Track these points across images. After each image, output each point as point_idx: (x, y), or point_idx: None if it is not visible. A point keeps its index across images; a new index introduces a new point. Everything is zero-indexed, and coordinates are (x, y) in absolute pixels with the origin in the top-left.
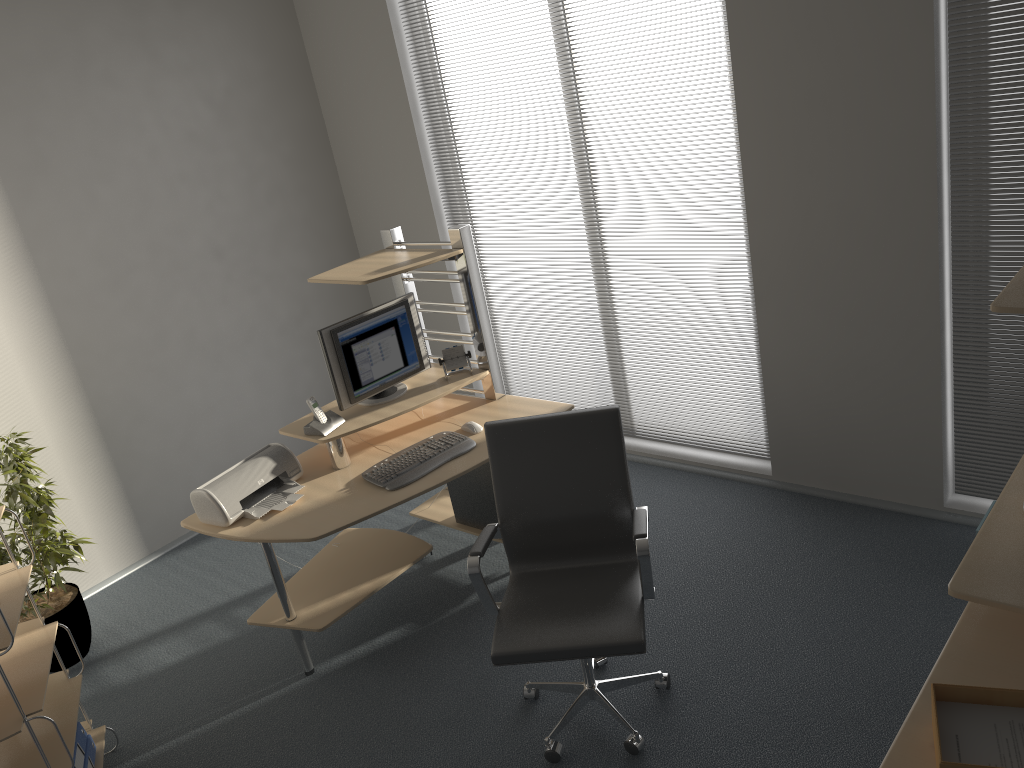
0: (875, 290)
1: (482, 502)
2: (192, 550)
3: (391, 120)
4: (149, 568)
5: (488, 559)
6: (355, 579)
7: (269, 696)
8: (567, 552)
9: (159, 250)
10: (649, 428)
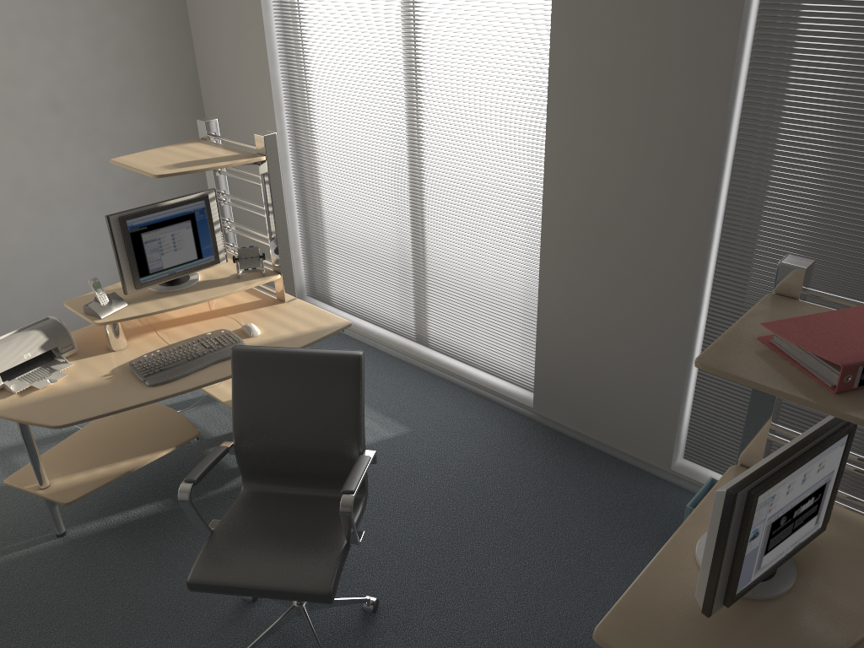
0: (645, 266)
1: None
2: None
3: (243, 4)
4: None
5: None
6: (117, 455)
7: (16, 553)
8: (297, 479)
9: None
10: (438, 341)
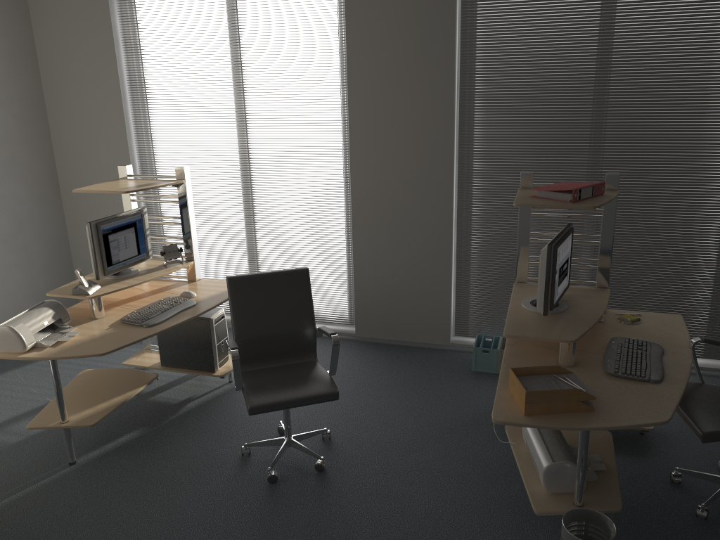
0: (419, 222)
1: (185, 348)
2: None
3: (104, 100)
4: None
5: (186, 388)
6: (107, 396)
7: (44, 481)
8: (274, 357)
9: None
10: None
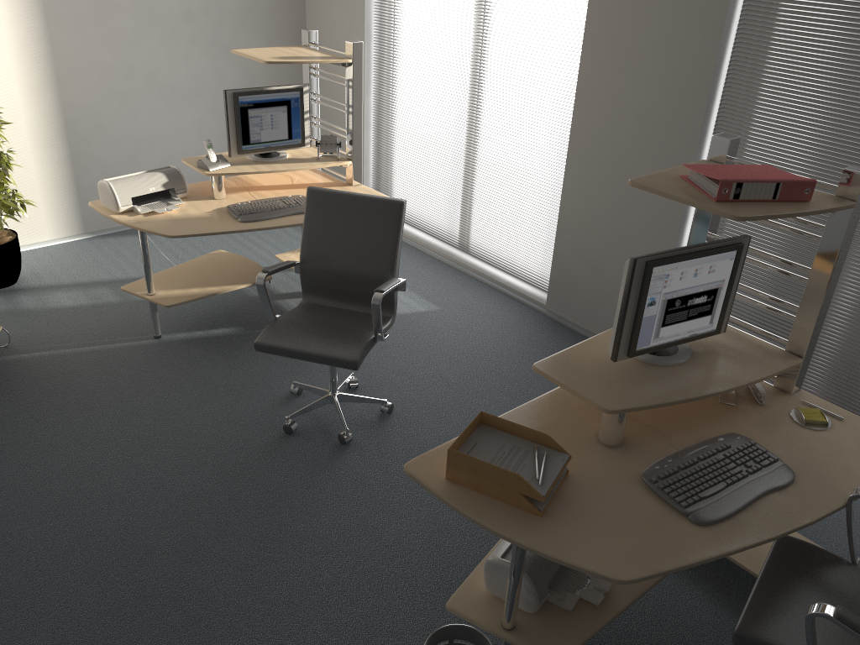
0: None
1: None
2: (116, 239)
3: None
4: (81, 242)
5: None
6: (207, 282)
7: (123, 344)
8: (343, 297)
9: (141, 1)
10: (475, 247)
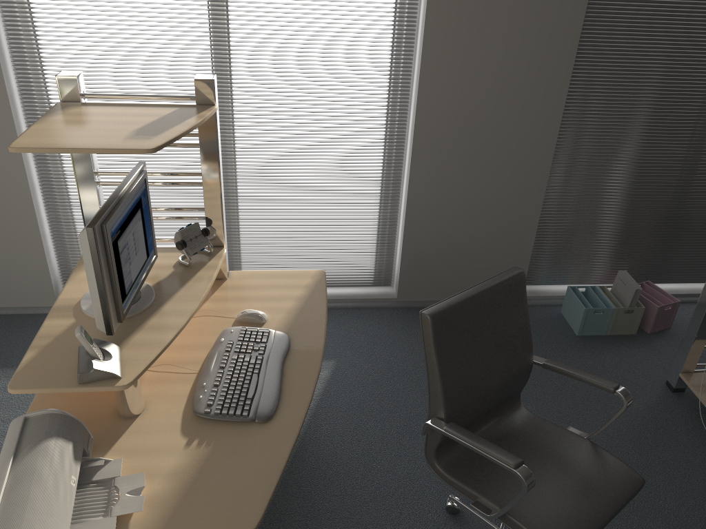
0: (511, 145)
1: None
2: None
3: None
4: None
5: None
6: None
7: None
8: (478, 421)
9: None
10: None
